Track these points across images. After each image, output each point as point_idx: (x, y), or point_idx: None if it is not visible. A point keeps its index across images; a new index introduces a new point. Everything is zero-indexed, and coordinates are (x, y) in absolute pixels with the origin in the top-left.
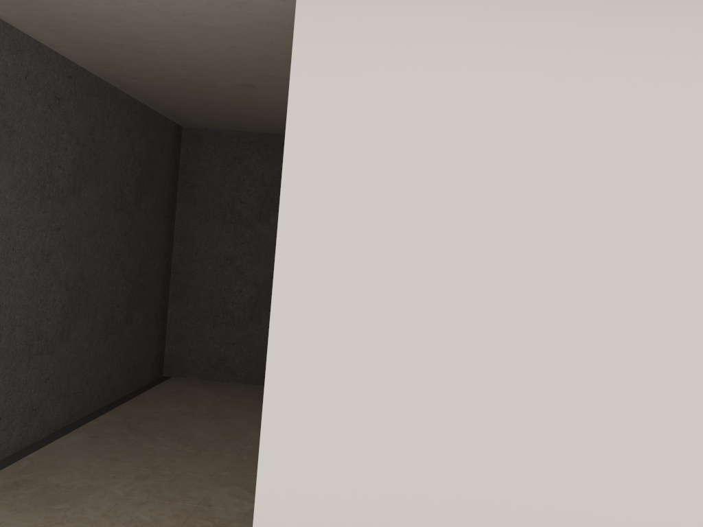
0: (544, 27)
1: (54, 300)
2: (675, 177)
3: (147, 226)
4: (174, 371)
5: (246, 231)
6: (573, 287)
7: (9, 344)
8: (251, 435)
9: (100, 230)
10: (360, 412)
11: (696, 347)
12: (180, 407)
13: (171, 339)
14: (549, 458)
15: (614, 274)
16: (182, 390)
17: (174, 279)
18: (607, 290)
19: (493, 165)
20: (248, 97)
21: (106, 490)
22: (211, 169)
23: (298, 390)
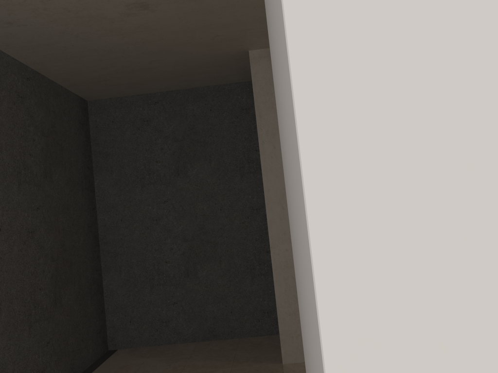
0: None
1: None
2: None
3: (64, 198)
4: (118, 343)
5: (167, 189)
6: None
7: None
8: None
9: (1, 206)
10: None
11: None
12: None
13: (110, 311)
14: None
15: None
16: (130, 364)
17: (103, 250)
18: None
19: None
20: (143, 30)
21: None
22: (122, 135)
23: None
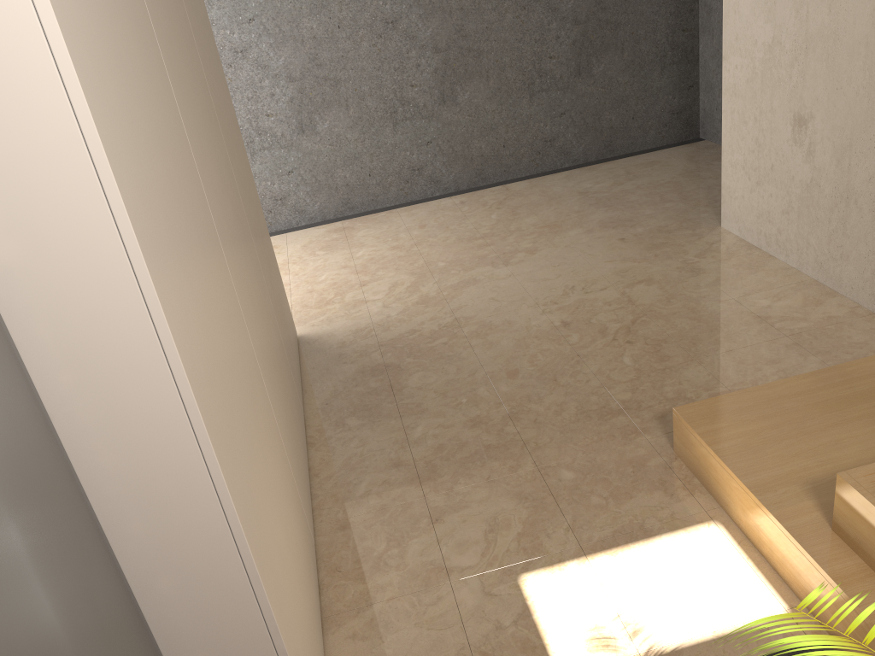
0: None
1: (418, 66)
2: None
3: None
4: (706, 133)
5: None
6: None
7: (361, 113)
8: (566, 233)
9: None
10: None
11: None
12: (598, 185)
13: (703, 88)
14: None
15: None
16: (662, 162)
17: (701, 1)
18: None
19: None
20: None
21: (358, 250)
22: None
23: None
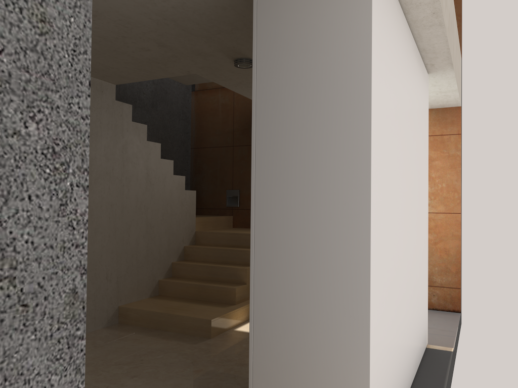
0: (402, 51)
1: None
2: (412, 138)
3: None
4: None
5: None
6: (406, 193)
7: None
8: None
9: None
10: (385, 289)
11: (414, 217)
12: None
13: None
14: (405, 286)
15: (409, 185)
16: None
17: None
18: (408, 194)
19: (398, 125)
20: None
21: None
22: None
23: (376, 285)
